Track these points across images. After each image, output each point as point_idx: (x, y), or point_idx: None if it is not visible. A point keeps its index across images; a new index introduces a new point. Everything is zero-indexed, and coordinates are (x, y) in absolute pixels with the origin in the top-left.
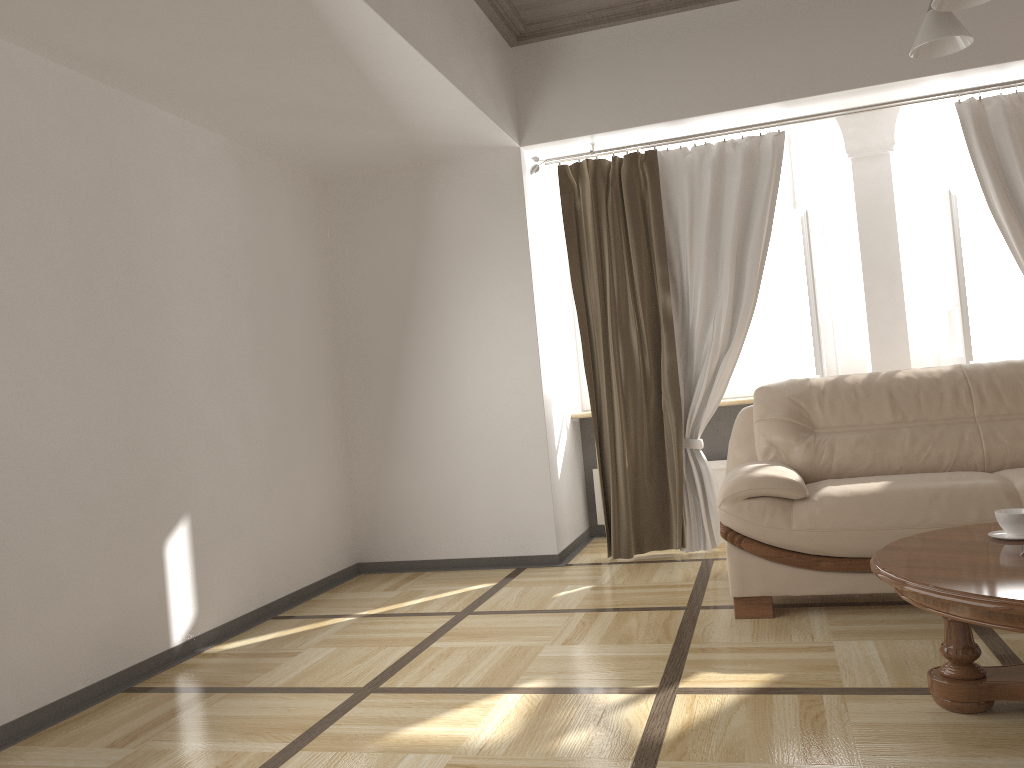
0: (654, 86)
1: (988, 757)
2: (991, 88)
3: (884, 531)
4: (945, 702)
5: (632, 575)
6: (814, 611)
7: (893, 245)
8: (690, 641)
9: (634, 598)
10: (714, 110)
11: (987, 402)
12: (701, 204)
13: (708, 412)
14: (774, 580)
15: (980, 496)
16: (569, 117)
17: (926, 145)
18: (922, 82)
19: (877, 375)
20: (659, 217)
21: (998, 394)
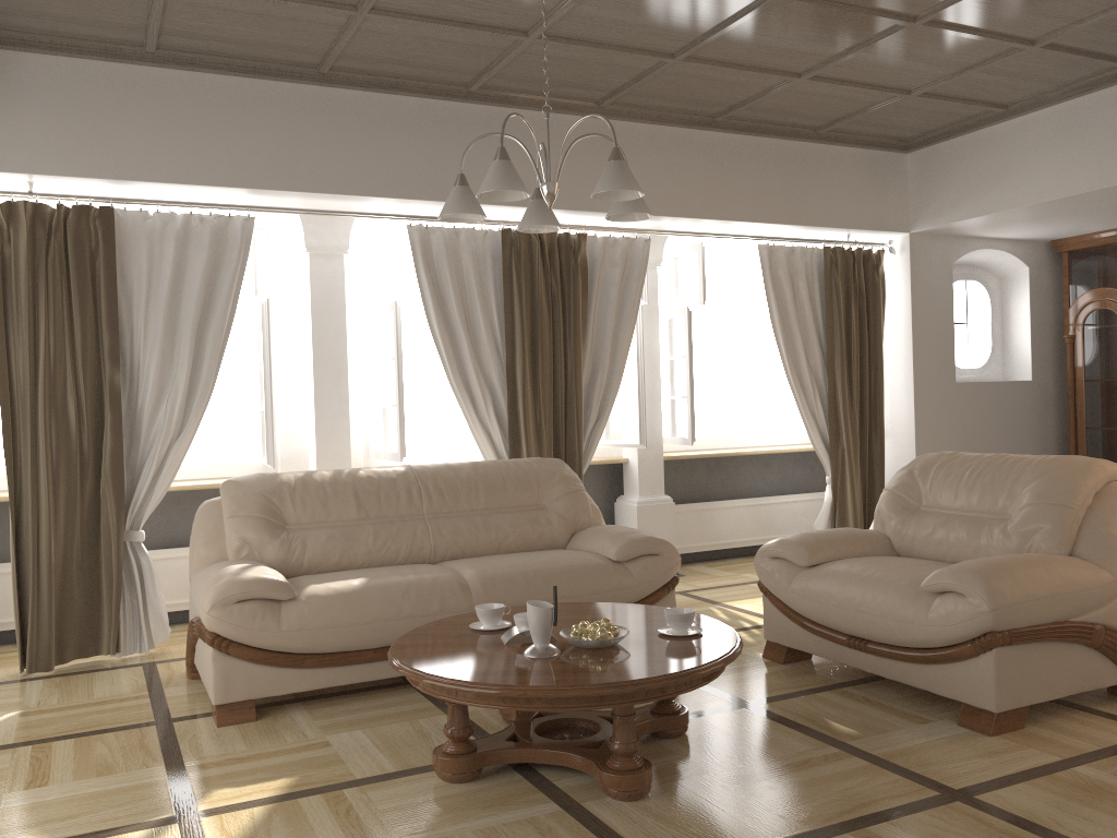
0: (119, 138)
1: (495, 815)
2: (436, 219)
3: (365, 625)
4: (449, 776)
5: (66, 692)
6: (293, 708)
7: (342, 342)
8: (182, 759)
9: (86, 719)
10: (187, 181)
11: (434, 501)
12: (161, 276)
13: (155, 501)
14: (259, 682)
15: (441, 588)
16: (6, 147)
17: (369, 250)
18: (384, 201)
19: (342, 473)
20: (112, 283)
21: (442, 494)
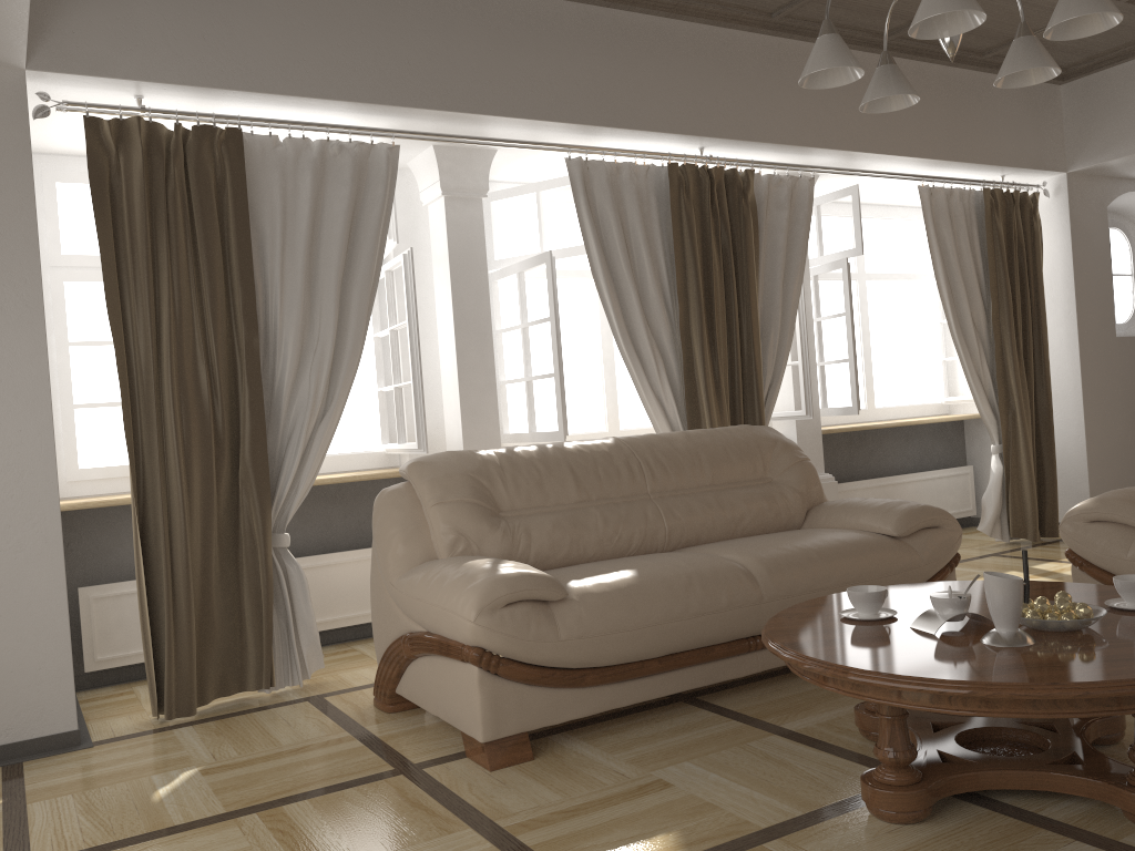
0: (250, 40)
1: None
2: (597, 152)
3: (651, 628)
4: (901, 815)
5: (237, 739)
6: (564, 740)
7: (485, 303)
8: (488, 818)
9: (299, 773)
10: (331, 96)
11: (657, 477)
12: (296, 216)
13: (301, 496)
14: (533, 709)
15: (725, 578)
16: (117, 46)
17: (492, 200)
18: (544, 127)
19: (547, 447)
20: (244, 223)
21: (665, 469)
